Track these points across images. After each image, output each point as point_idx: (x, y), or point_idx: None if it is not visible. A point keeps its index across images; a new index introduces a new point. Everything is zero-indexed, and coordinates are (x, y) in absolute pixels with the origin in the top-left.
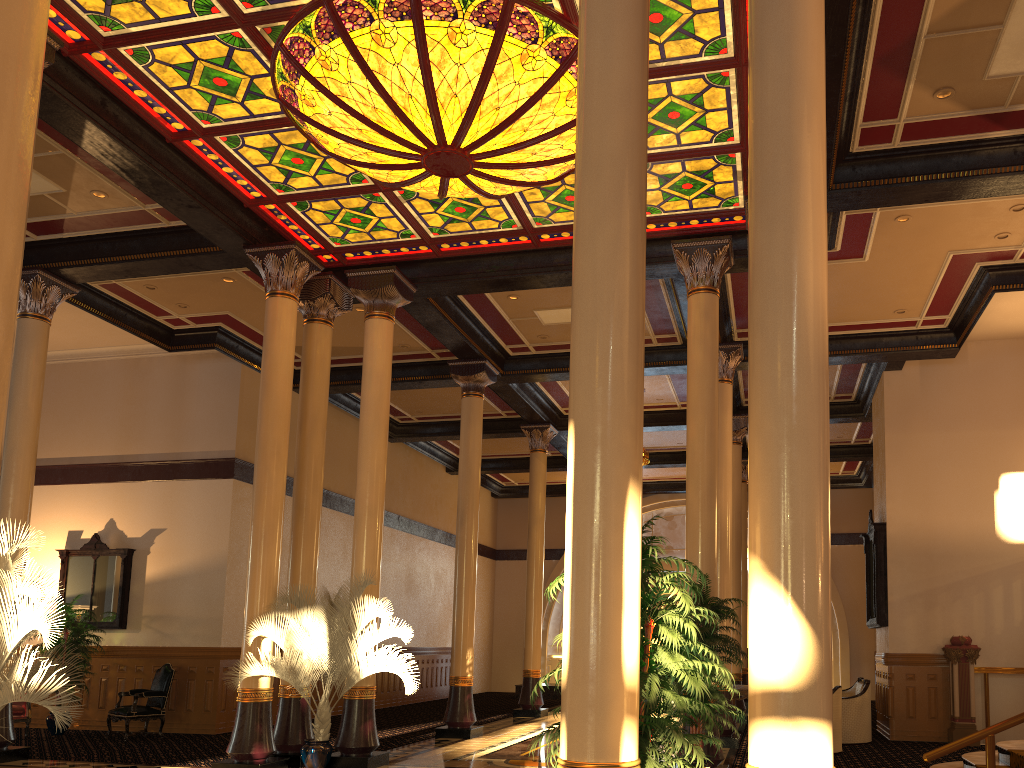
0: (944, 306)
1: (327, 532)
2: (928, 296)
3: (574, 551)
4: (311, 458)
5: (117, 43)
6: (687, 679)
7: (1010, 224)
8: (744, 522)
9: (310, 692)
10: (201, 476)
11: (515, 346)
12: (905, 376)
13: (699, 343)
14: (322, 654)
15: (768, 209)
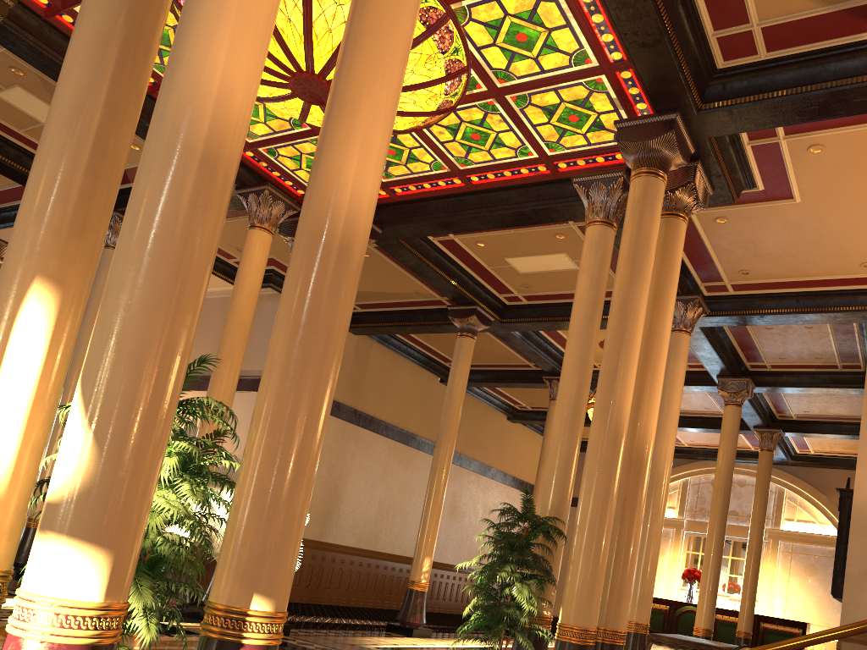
0: None
1: (367, 451)
2: None
3: None
4: None
5: (69, 4)
6: None
7: None
8: (765, 490)
9: None
10: (254, 389)
11: (506, 295)
12: None
13: (585, 272)
14: None
15: None
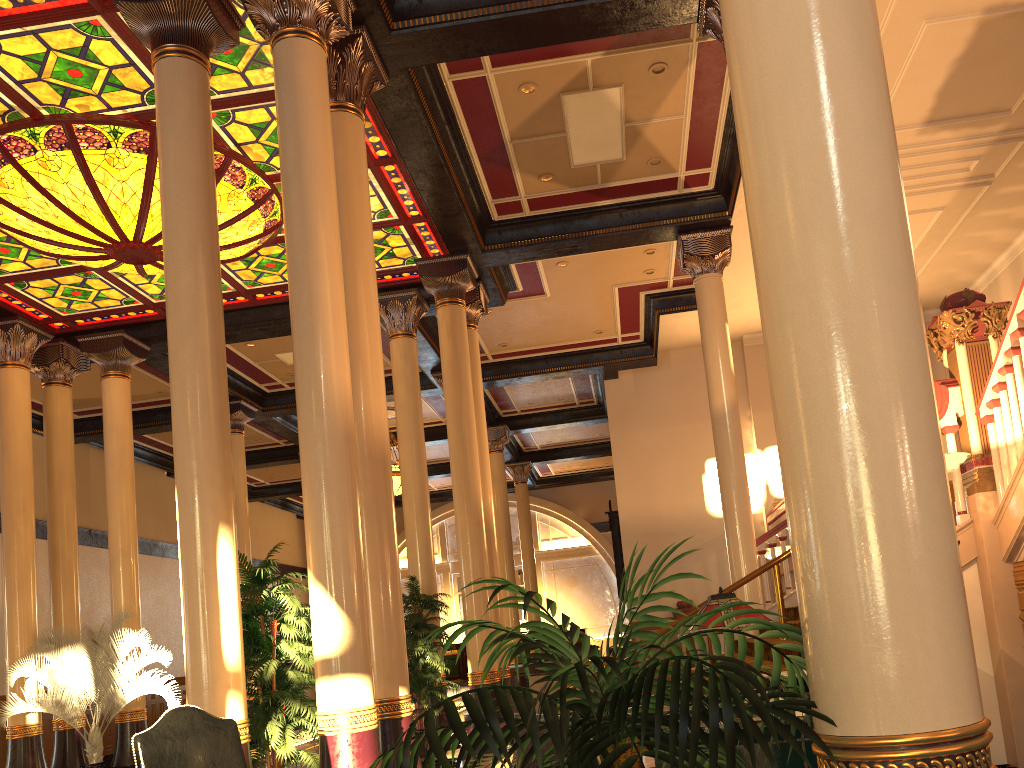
0: (633, 325)
1: None
2: (615, 319)
3: (183, 579)
4: (62, 510)
5: None
6: (299, 660)
7: (651, 263)
8: (528, 519)
9: (80, 721)
10: None
11: (269, 384)
12: (622, 383)
13: (401, 380)
14: (88, 686)
15: (298, 327)
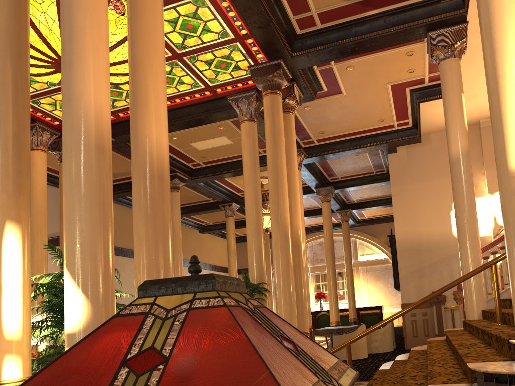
0: (403, 114)
1: (124, 269)
2: (391, 110)
3: None
4: None
5: None
6: None
7: (411, 64)
8: (348, 242)
9: None
10: None
11: (192, 163)
12: (399, 155)
13: (246, 149)
14: None
15: (62, 58)
